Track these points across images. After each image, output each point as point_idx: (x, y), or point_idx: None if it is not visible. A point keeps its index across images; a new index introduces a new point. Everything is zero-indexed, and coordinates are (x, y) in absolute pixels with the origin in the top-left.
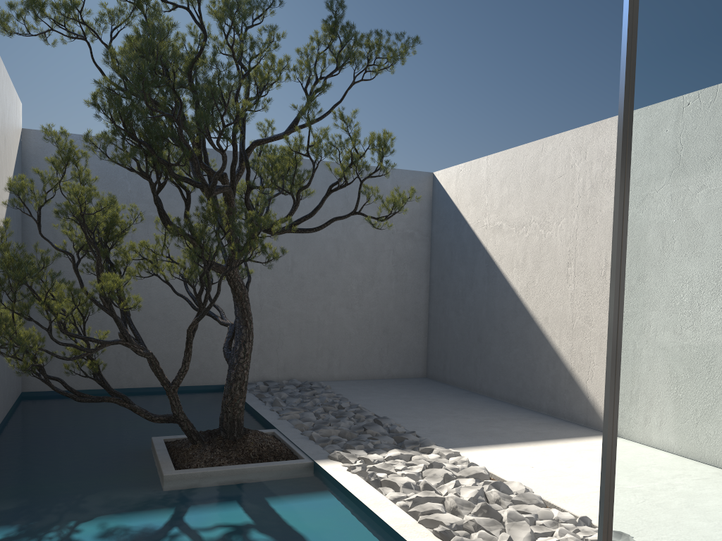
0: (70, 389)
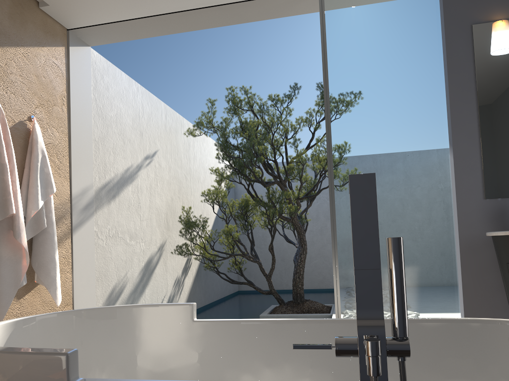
0: (228, 278)
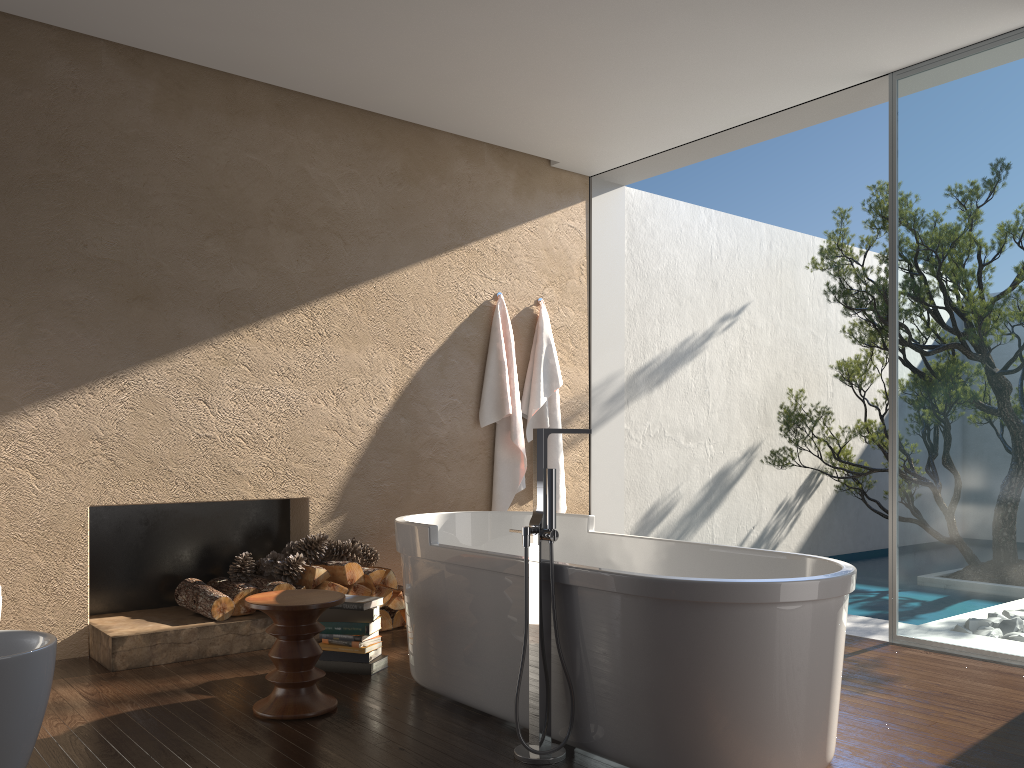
0: (882, 509)
